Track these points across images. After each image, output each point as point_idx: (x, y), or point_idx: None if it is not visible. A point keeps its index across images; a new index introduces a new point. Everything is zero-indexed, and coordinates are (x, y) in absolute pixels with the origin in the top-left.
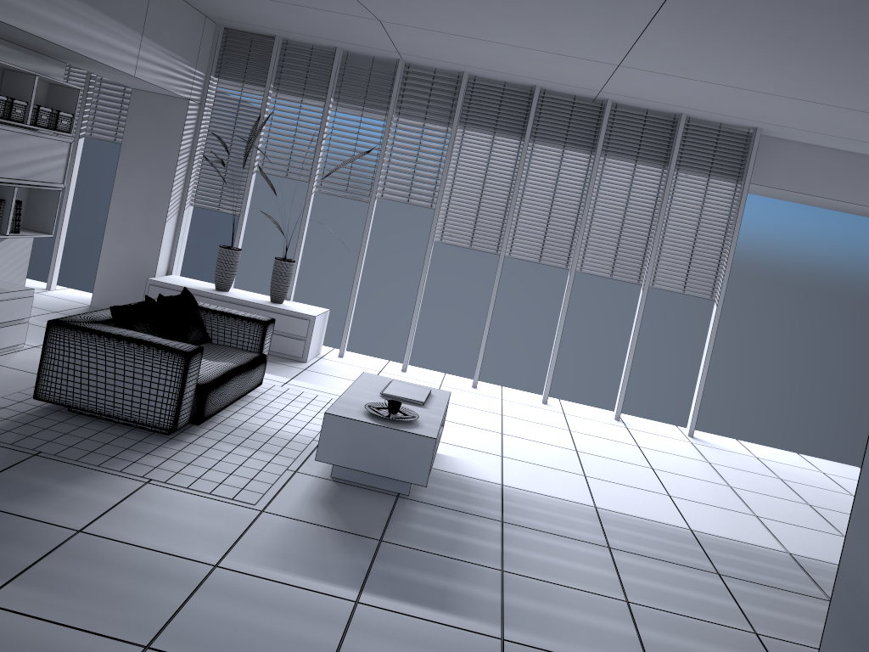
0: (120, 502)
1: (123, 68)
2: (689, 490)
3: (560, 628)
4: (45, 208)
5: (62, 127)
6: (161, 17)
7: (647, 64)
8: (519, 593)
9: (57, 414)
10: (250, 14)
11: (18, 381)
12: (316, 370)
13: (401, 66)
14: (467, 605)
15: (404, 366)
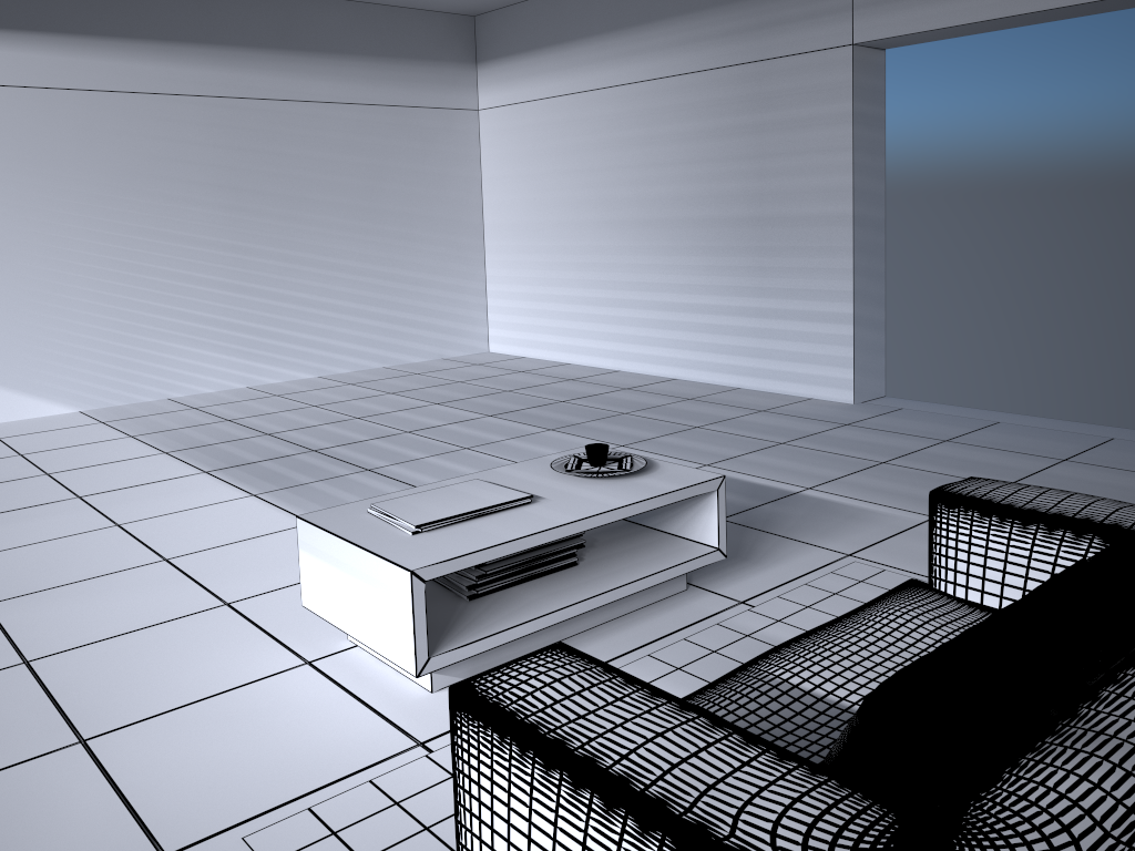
0: None
1: None
2: (42, 528)
3: None
4: None
5: None
6: None
7: None
8: None
9: None
10: None
11: None
12: None
13: None
14: None
15: None
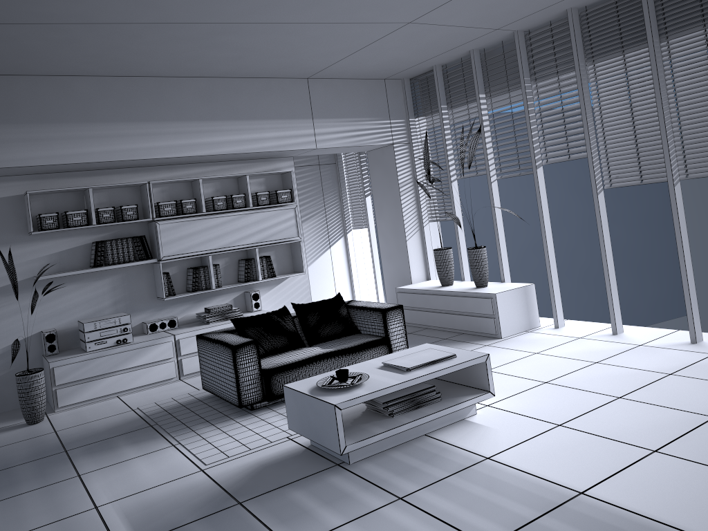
0: (133, 458)
1: (301, 147)
2: None
3: None
4: (297, 255)
5: (283, 200)
6: (329, 99)
7: None
8: None
9: (212, 398)
10: (382, 64)
11: None
12: (497, 345)
13: (517, 37)
14: None
15: (613, 328)
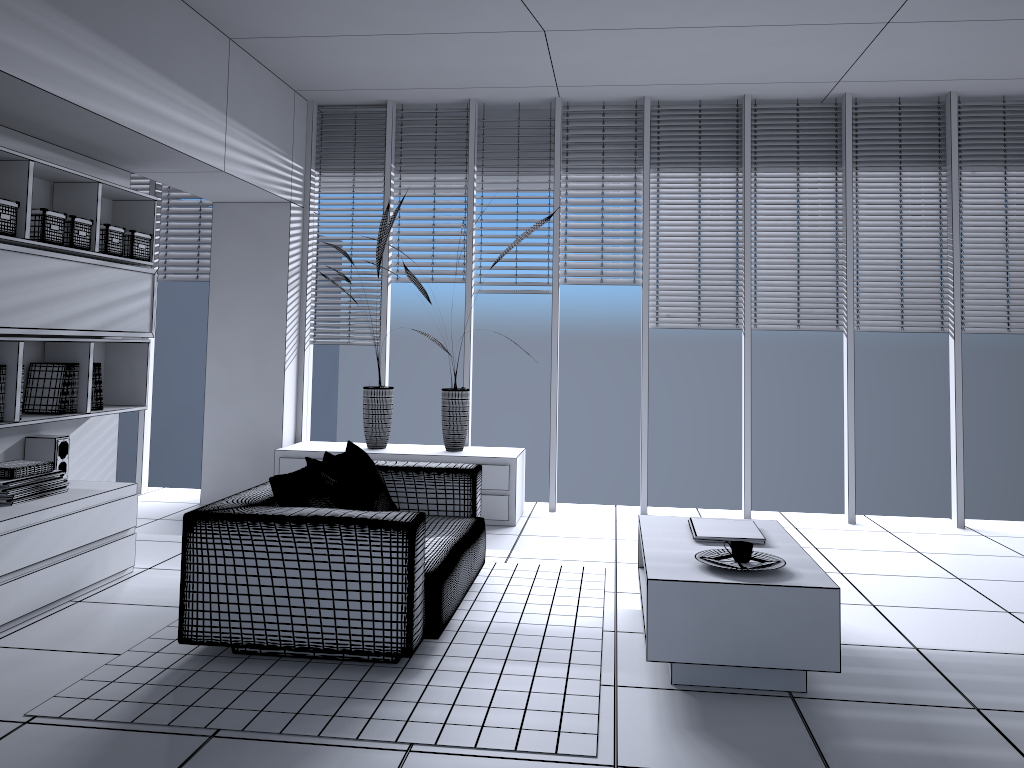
0: None
1: (209, 160)
2: None
3: None
4: (130, 371)
5: (140, 254)
6: (245, 91)
7: (935, 7)
8: None
9: (219, 662)
10: (358, 69)
11: (142, 621)
12: (534, 533)
13: (560, 106)
14: None
15: (643, 507)
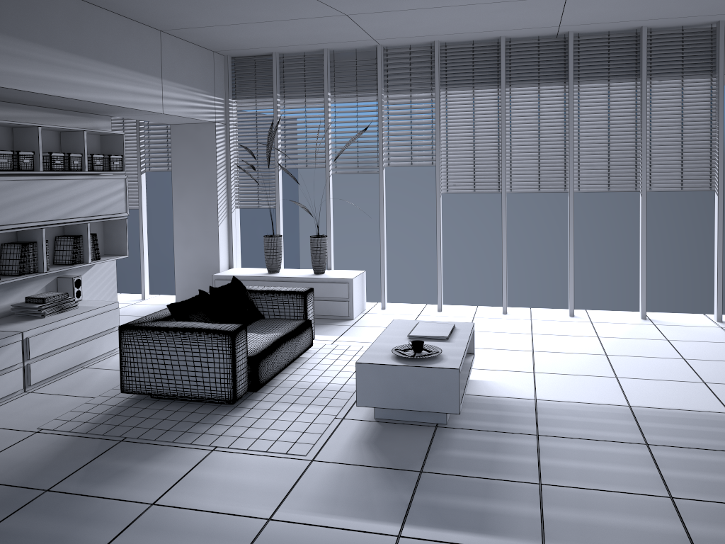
0: (189, 471)
1: (151, 108)
2: (724, 373)
3: (603, 535)
4: (117, 235)
5: (115, 168)
6: (175, 60)
7: None
8: (559, 505)
9: (142, 402)
10: (245, 39)
11: (113, 379)
12: (361, 324)
13: (380, 51)
14: (506, 524)
15: (439, 306)
